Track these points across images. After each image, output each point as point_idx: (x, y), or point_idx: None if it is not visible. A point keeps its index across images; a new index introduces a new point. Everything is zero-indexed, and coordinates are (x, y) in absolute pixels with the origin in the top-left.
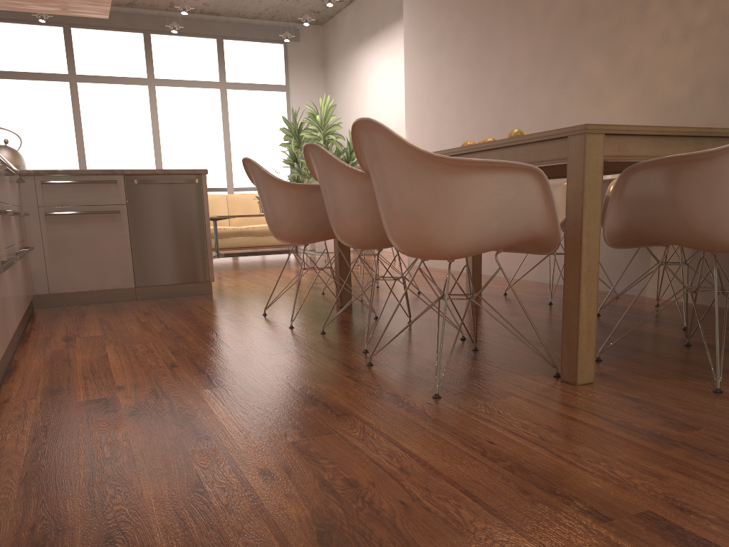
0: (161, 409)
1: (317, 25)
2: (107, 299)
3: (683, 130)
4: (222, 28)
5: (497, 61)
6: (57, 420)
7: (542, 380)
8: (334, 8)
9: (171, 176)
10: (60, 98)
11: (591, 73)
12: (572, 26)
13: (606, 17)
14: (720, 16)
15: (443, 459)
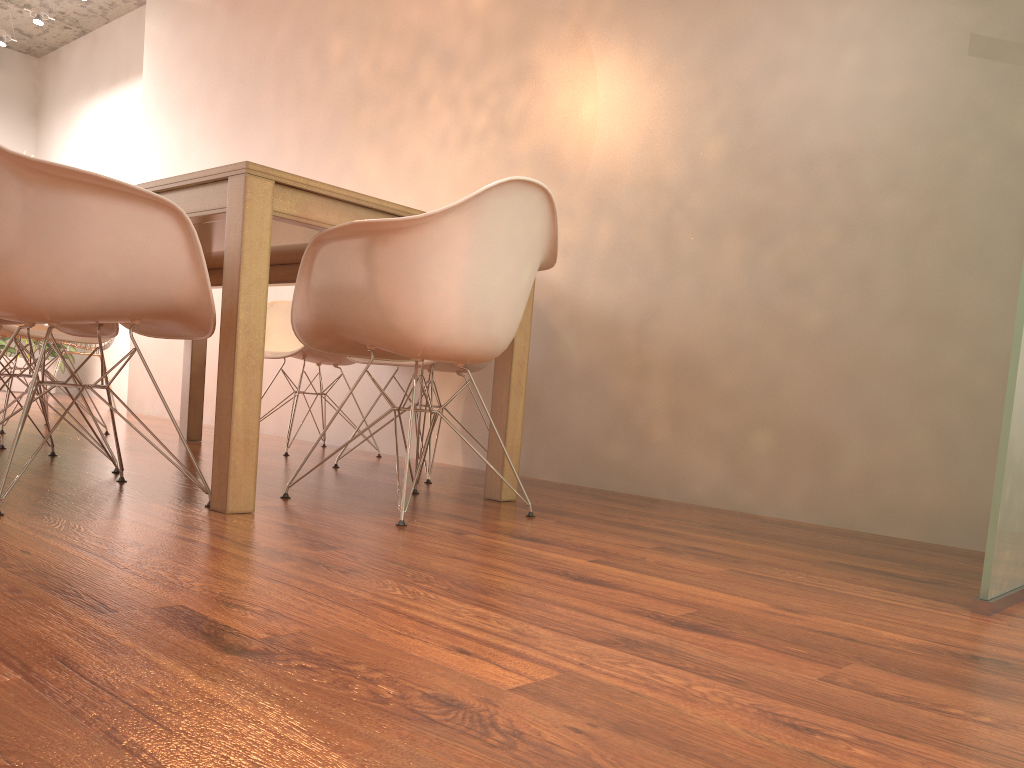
0: None
1: (30, 56)
2: None
3: (386, 205)
4: None
5: (259, 140)
6: None
7: (184, 508)
8: (58, 36)
9: None
10: None
11: (366, 170)
12: (347, 110)
13: (385, 105)
14: (497, 124)
15: None
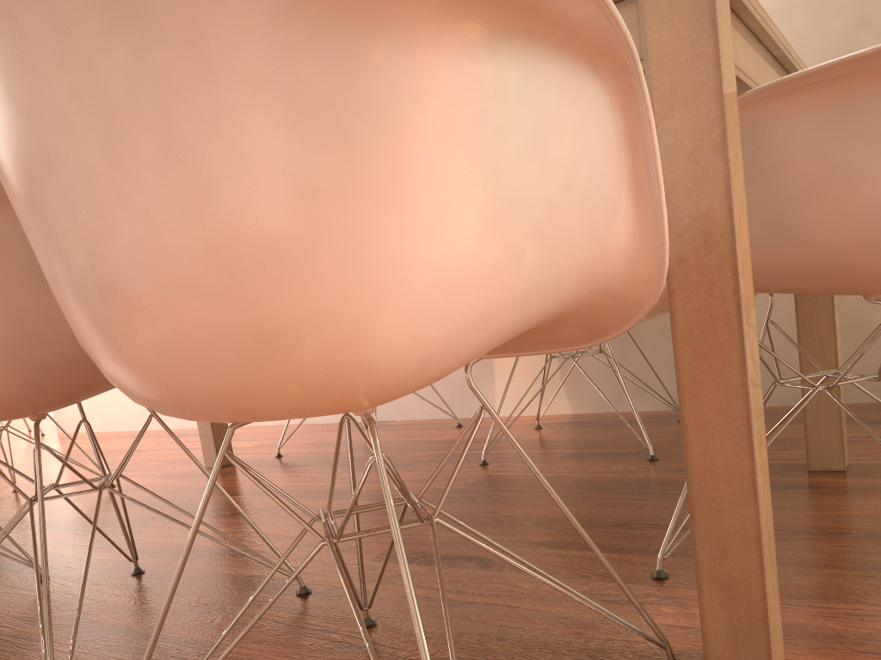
0: None
1: None
2: None
3: (776, 33)
4: None
5: None
6: None
7: None
8: None
9: None
10: None
11: None
12: None
13: None
14: None
15: None
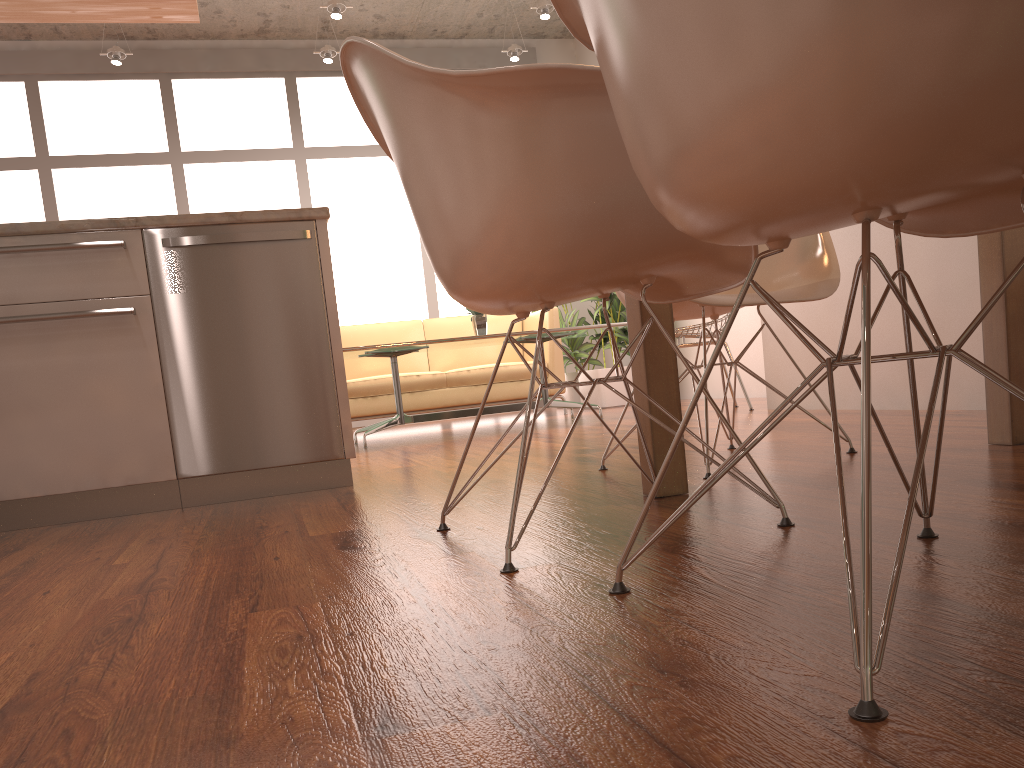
0: None
1: (565, 40)
2: (115, 509)
3: None
4: (409, 57)
5: None
6: None
7: None
8: None
9: (249, 228)
10: (157, 191)
11: None
12: None
13: None
14: None
15: None
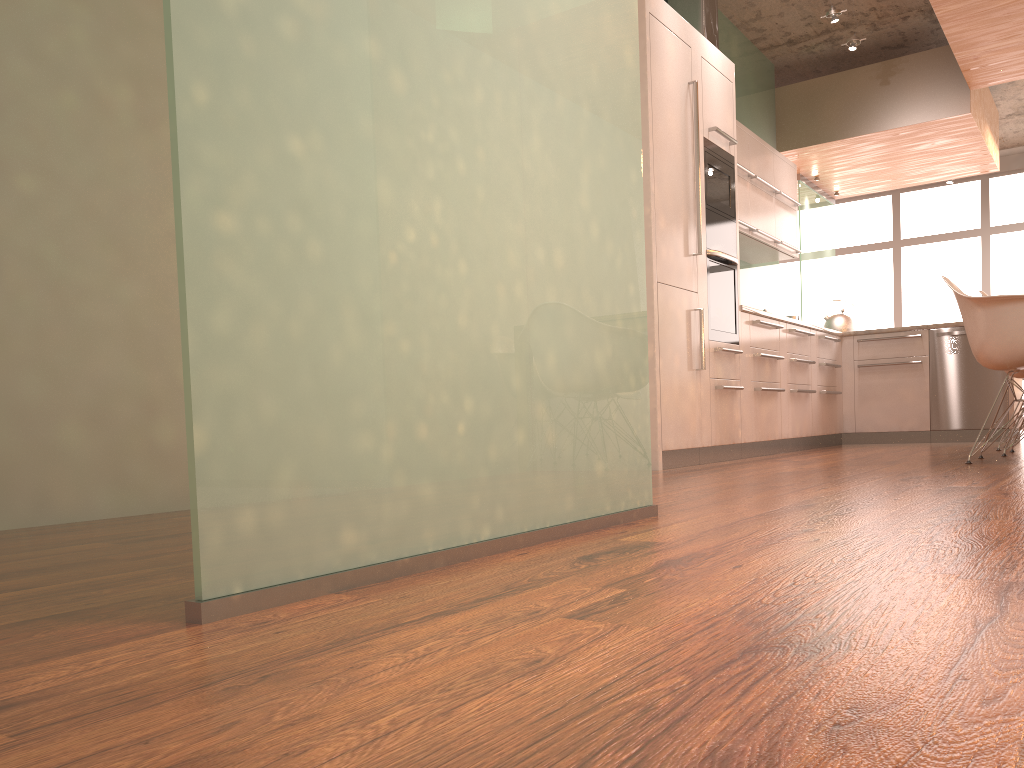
0: (806, 461)
1: None
2: (903, 440)
3: None
4: None
5: None
6: (754, 461)
7: None
8: None
9: None
10: (968, 255)
11: None
12: None
13: None
14: None
15: (889, 469)
